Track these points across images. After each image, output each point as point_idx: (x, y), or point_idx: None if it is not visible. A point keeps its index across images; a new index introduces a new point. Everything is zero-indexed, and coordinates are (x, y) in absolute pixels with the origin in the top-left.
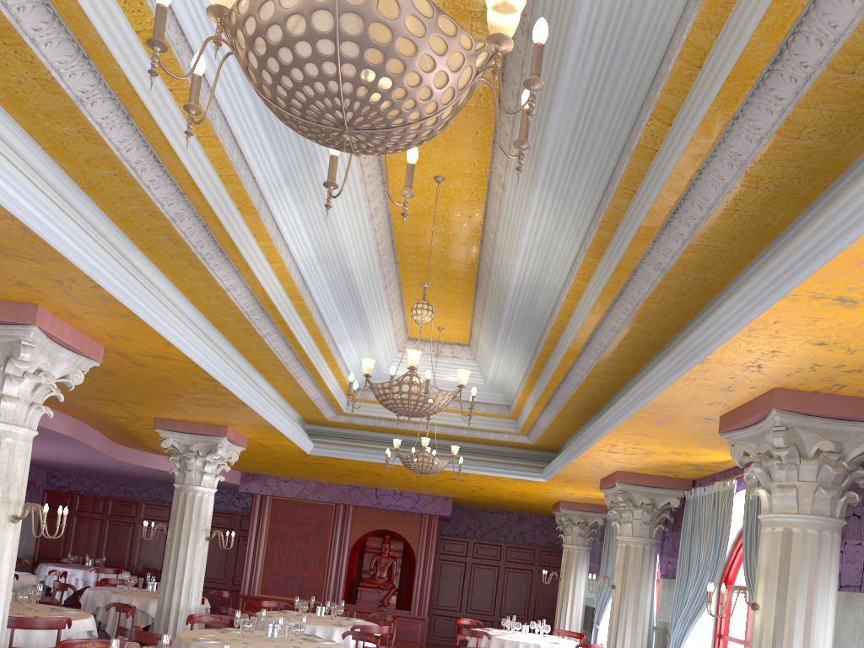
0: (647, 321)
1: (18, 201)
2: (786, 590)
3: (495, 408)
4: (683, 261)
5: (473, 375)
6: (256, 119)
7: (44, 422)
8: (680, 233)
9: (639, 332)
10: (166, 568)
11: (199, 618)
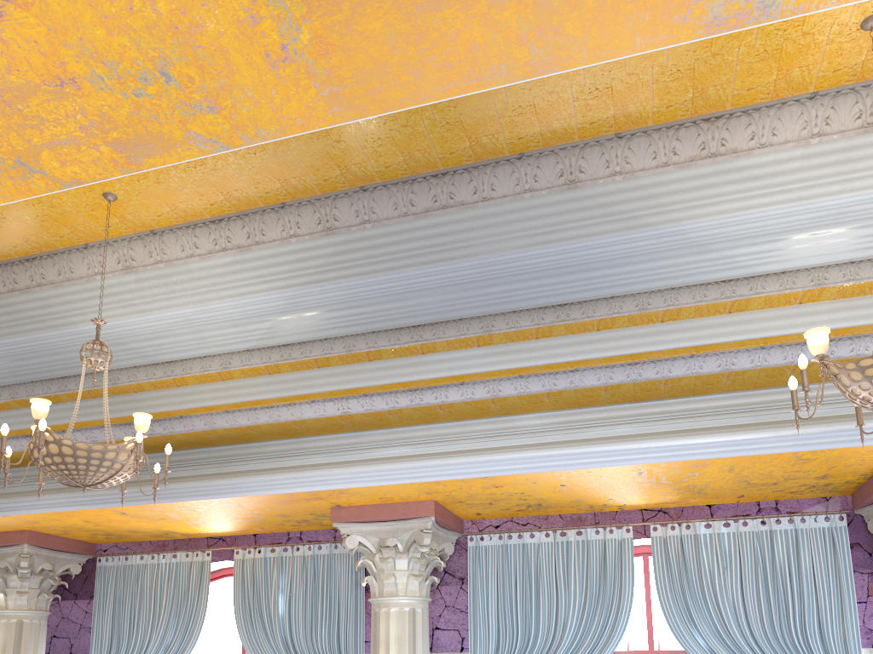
0: None
1: None
2: None
3: None
4: None
5: None
6: None
7: None
8: (22, 444)
9: None
10: None
11: None
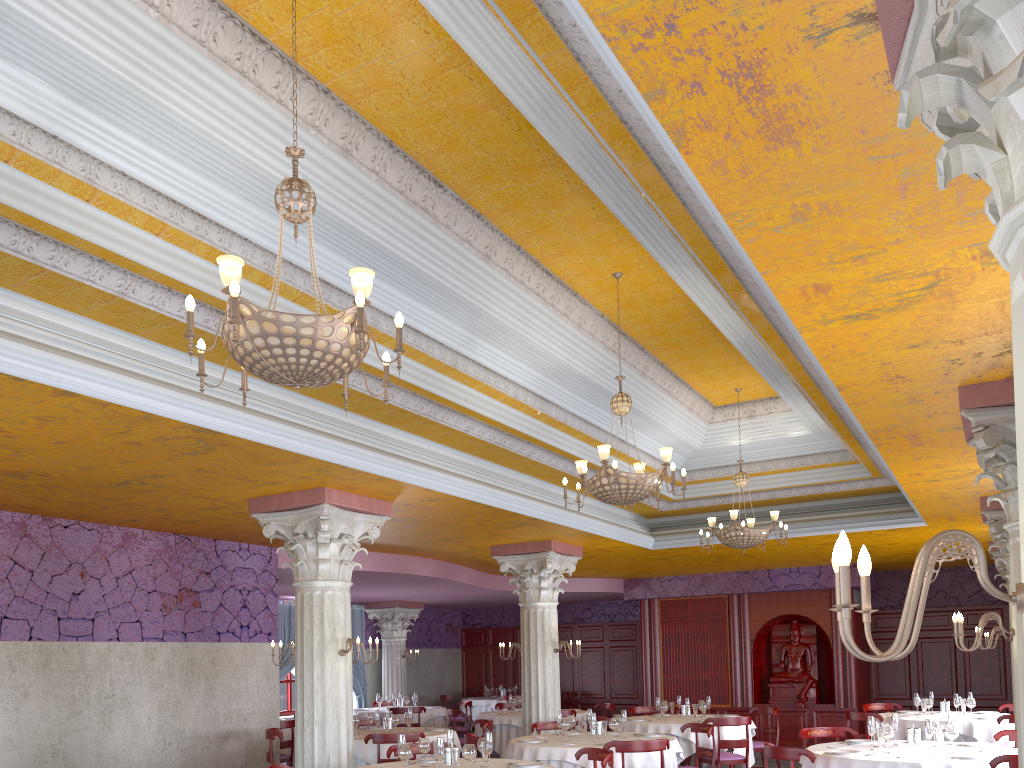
0: None
1: (258, 433)
2: None
3: (837, 456)
4: None
5: (797, 427)
6: (417, 305)
7: (409, 569)
8: (753, 282)
9: None
10: (523, 683)
11: (545, 725)
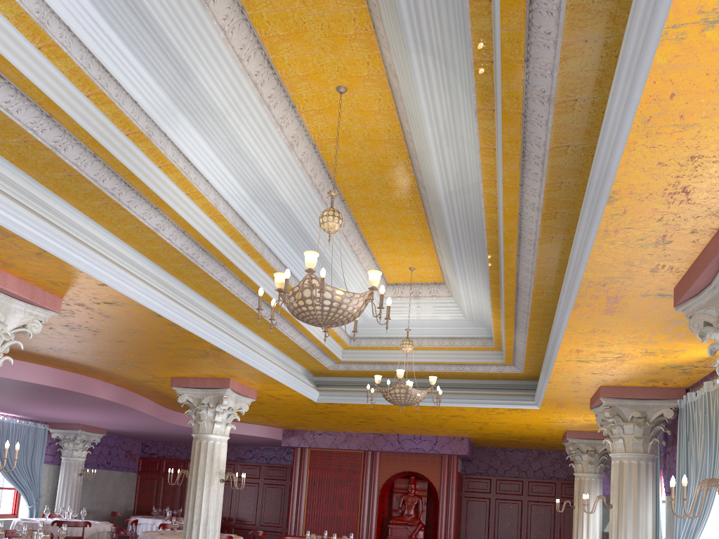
0: (564, 185)
1: None
2: None
3: (479, 342)
4: (567, 76)
5: (453, 311)
6: (108, 30)
7: (88, 390)
8: (547, 31)
9: (562, 204)
10: (187, 508)
11: None
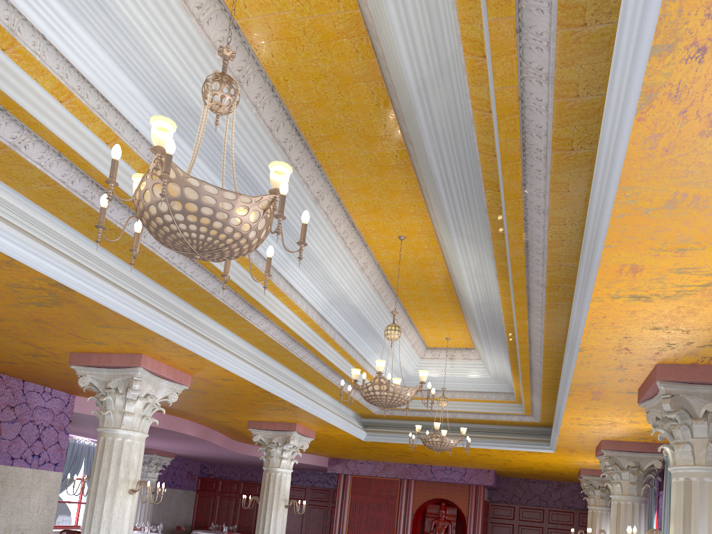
0: (558, 321)
1: (106, 298)
2: (690, 530)
3: (503, 396)
4: (552, 277)
5: (481, 371)
6: None
7: (179, 428)
8: (537, 259)
9: (557, 329)
10: (257, 528)
11: None
